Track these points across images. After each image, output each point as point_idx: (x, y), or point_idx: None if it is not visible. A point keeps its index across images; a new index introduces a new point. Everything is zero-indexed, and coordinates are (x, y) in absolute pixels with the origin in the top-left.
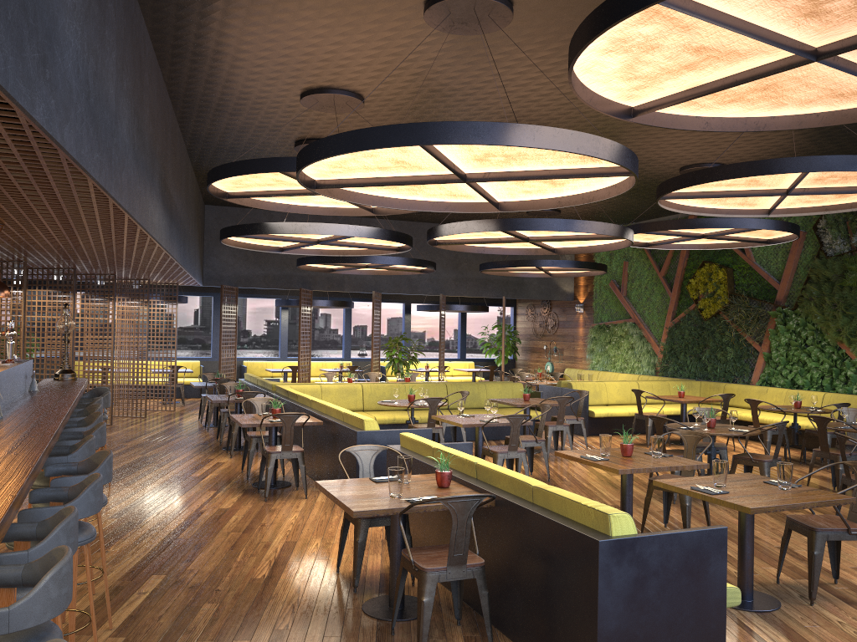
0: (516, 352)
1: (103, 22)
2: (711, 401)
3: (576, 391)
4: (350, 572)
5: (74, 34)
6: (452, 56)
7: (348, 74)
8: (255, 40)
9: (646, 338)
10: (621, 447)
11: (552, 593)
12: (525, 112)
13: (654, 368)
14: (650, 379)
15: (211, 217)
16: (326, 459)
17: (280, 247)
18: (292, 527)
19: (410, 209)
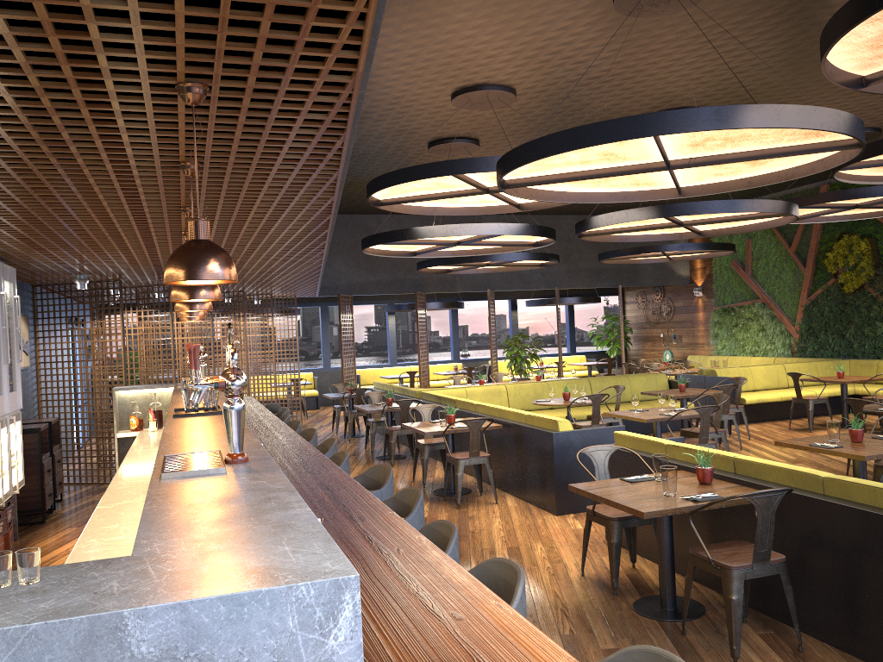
0: (629, 342)
1: None
2: (876, 380)
3: (731, 378)
4: (594, 574)
5: None
6: (624, 40)
7: (509, 69)
8: (426, 43)
9: (778, 318)
10: (850, 433)
11: (872, 585)
12: (680, 91)
13: (790, 349)
14: (789, 360)
15: None
16: (508, 463)
17: (413, 252)
18: (504, 533)
19: (588, 202)
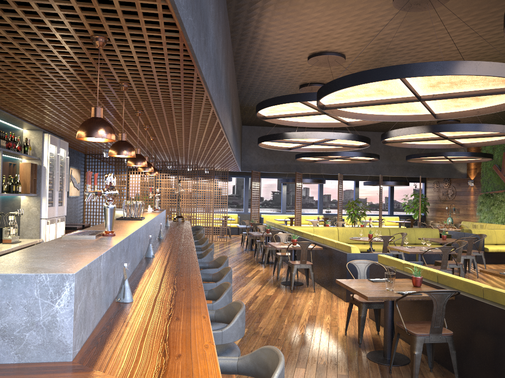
0: (426, 211)
1: (218, 22)
2: None
3: (477, 234)
4: (353, 335)
5: (212, 28)
6: (405, 26)
7: (338, 43)
8: (287, 27)
9: None
10: None
11: (503, 355)
12: (447, 58)
13: None
14: None
15: (245, 132)
16: (324, 270)
17: (289, 147)
18: (311, 308)
19: (378, 120)
